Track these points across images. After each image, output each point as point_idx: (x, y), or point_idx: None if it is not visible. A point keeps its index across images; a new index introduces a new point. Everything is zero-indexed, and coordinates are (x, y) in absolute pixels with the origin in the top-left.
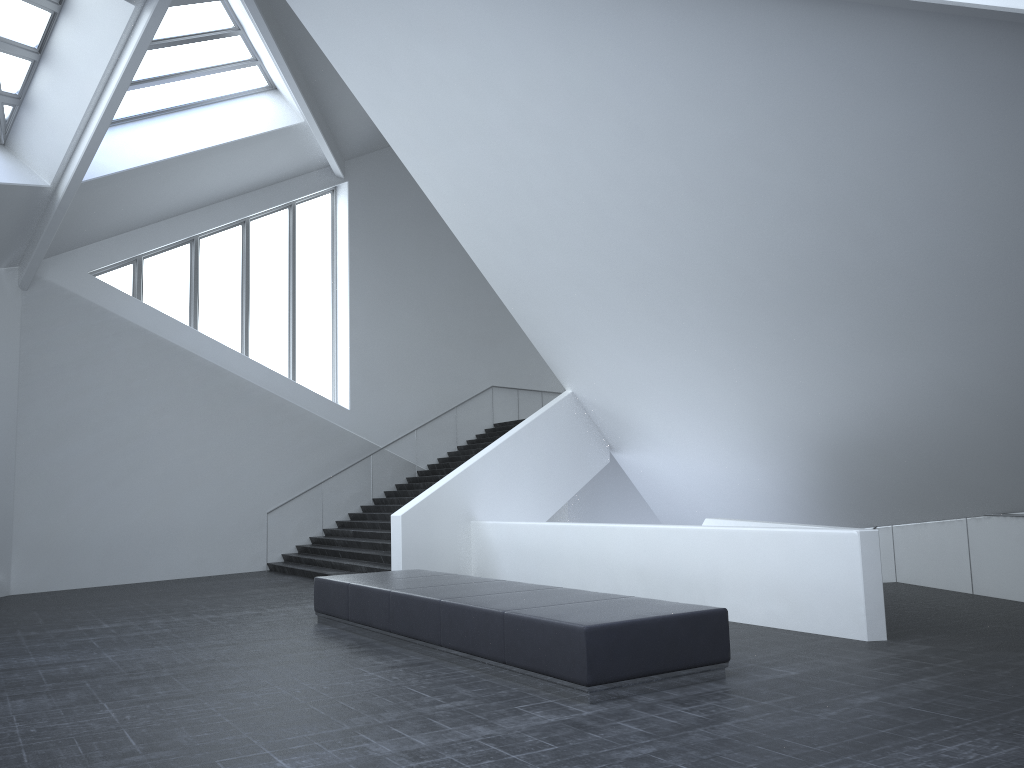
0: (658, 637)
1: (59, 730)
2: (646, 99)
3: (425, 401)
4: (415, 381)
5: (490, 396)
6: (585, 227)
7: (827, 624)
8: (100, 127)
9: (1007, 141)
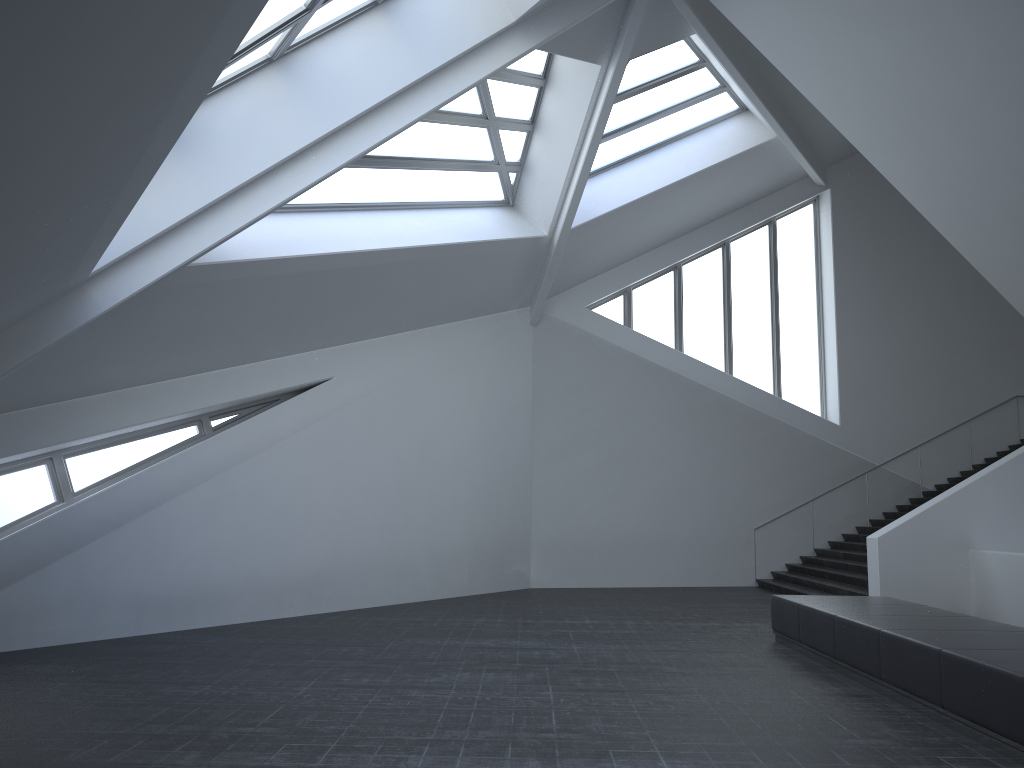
0: None
1: (506, 702)
2: None
3: (929, 415)
4: (916, 393)
5: (1014, 407)
6: None
7: None
8: (581, 178)
9: None
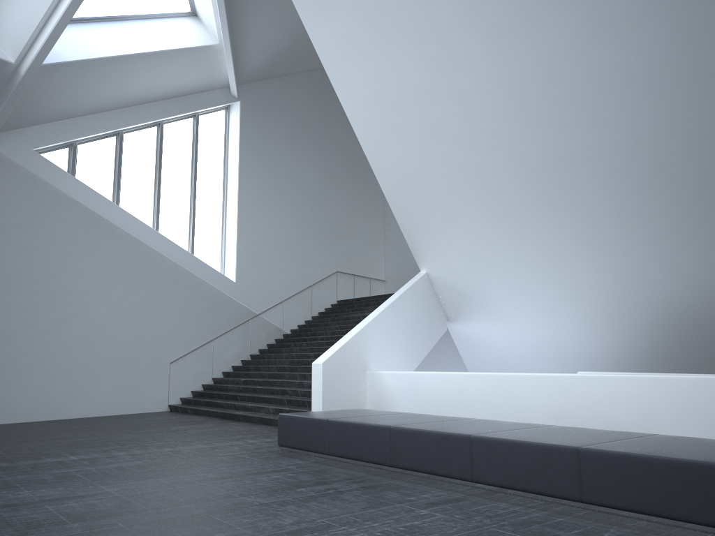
0: None
1: None
2: None
3: (290, 279)
4: (283, 263)
5: (335, 279)
6: (501, 122)
7: None
8: (68, 11)
9: None
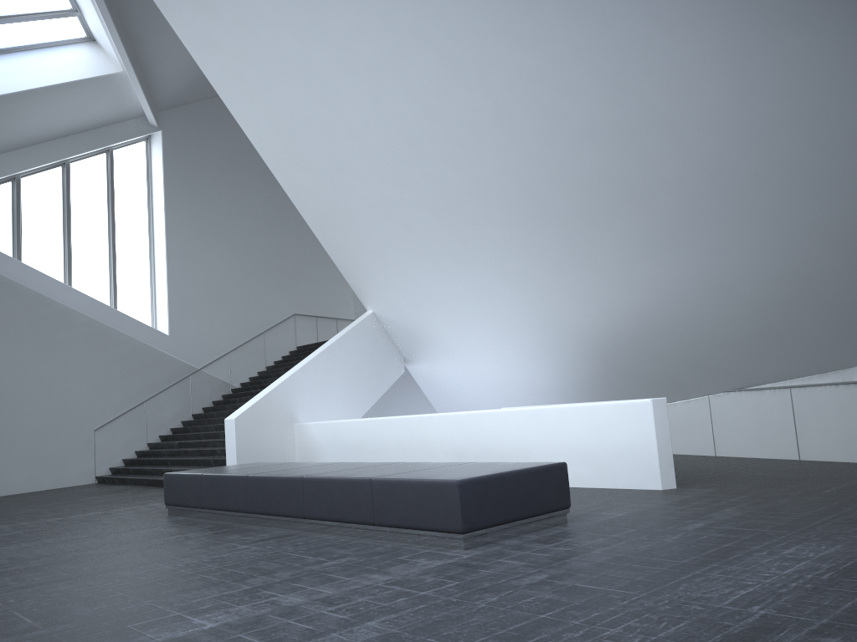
0: (515, 488)
1: None
2: (464, 36)
3: (237, 327)
4: (227, 309)
5: (293, 323)
6: (397, 158)
7: (626, 479)
8: None
9: (776, 66)
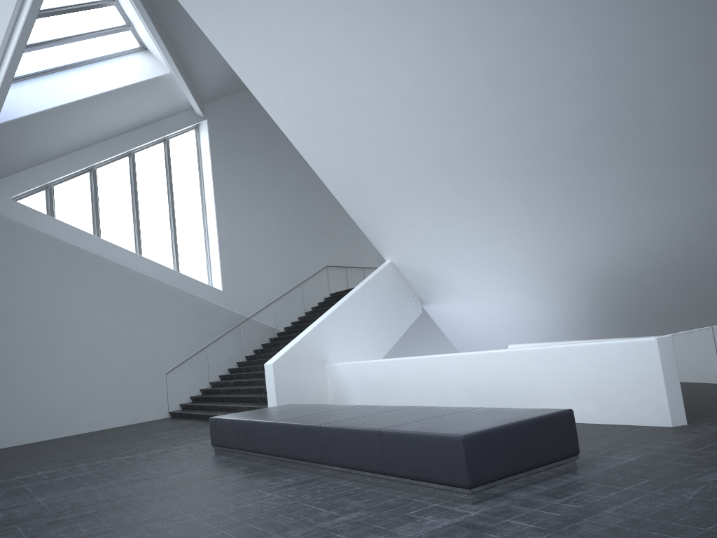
0: (522, 439)
1: None
2: (451, 3)
3: (278, 280)
4: (270, 266)
5: (326, 273)
6: (400, 124)
7: (635, 416)
8: (7, 76)
9: None
